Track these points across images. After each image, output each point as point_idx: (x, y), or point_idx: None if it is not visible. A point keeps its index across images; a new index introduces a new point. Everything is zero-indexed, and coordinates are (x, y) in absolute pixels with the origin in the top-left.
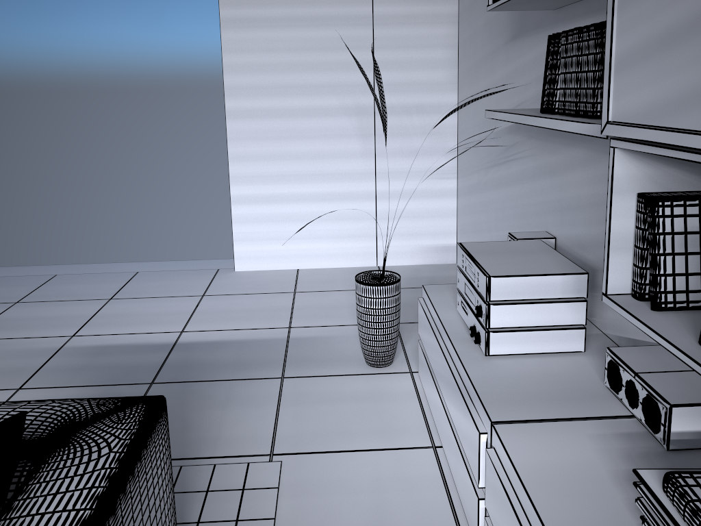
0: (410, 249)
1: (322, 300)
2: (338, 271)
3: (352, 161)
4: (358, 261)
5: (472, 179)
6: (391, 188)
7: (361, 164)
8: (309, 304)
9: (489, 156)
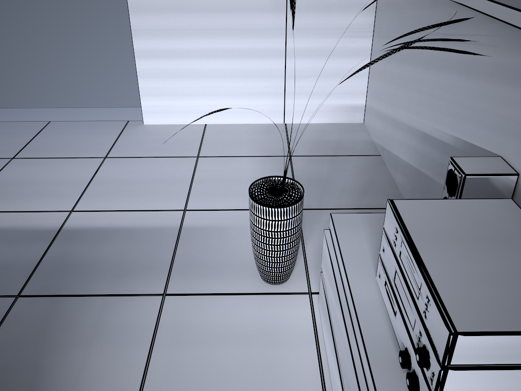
0: (318, 108)
1: (224, 169)
2: (245, 129)
3: (261, 16)
4: (265, 118)
5: (391, 45)
6: (302, 45)
7: (271, 19)
8: (209, 175)
9: (418, 25)
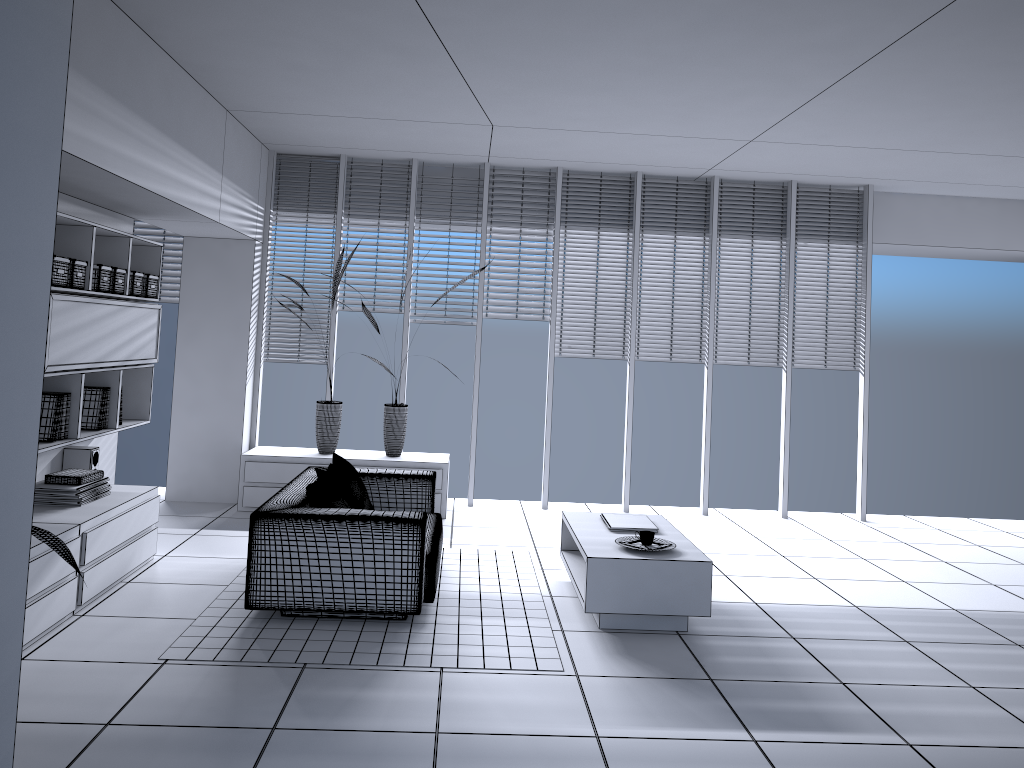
0: None
1: None
2: None
3: None
4: None
5: None
6: None
7: None
8: None
9: None
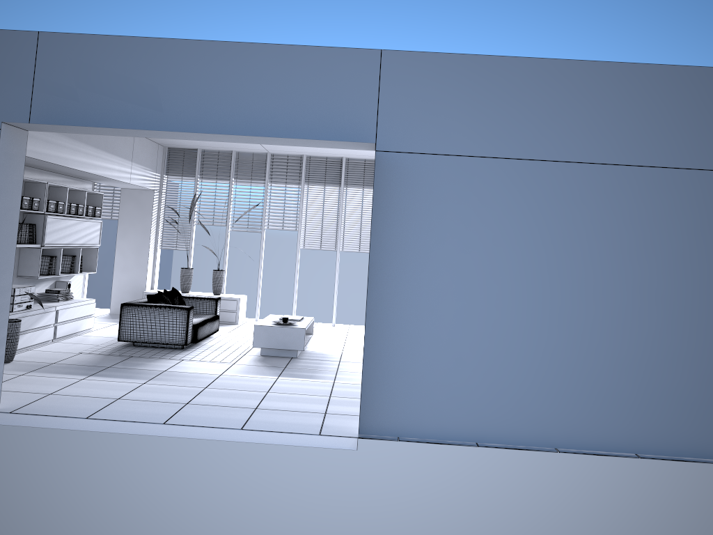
0: None
1: None
2: None
3: None
4: None
5: None
6: None
7: None
8: None
9: None
